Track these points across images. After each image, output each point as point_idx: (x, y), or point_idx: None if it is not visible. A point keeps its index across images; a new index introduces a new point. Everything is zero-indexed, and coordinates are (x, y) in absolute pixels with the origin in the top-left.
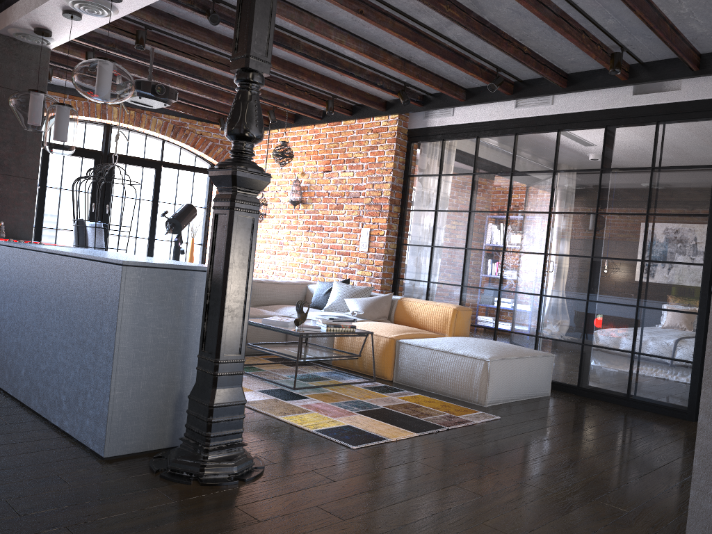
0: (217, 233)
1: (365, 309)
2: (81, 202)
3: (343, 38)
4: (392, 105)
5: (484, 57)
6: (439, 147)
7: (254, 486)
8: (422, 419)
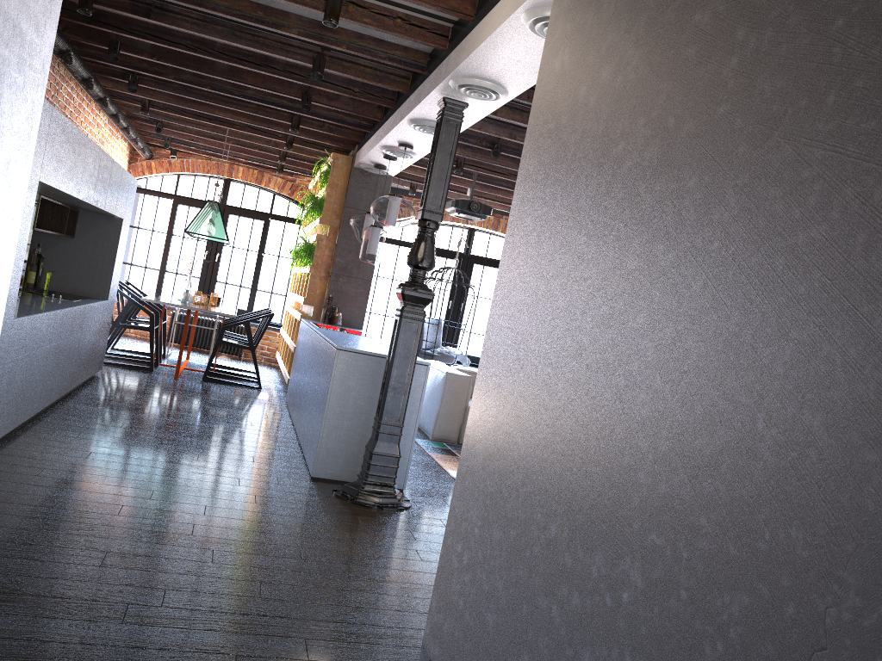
0: (394, 332)
1: None
2: None
3: None
4: None
5: None
6: None
7: (385, 512)
8: None
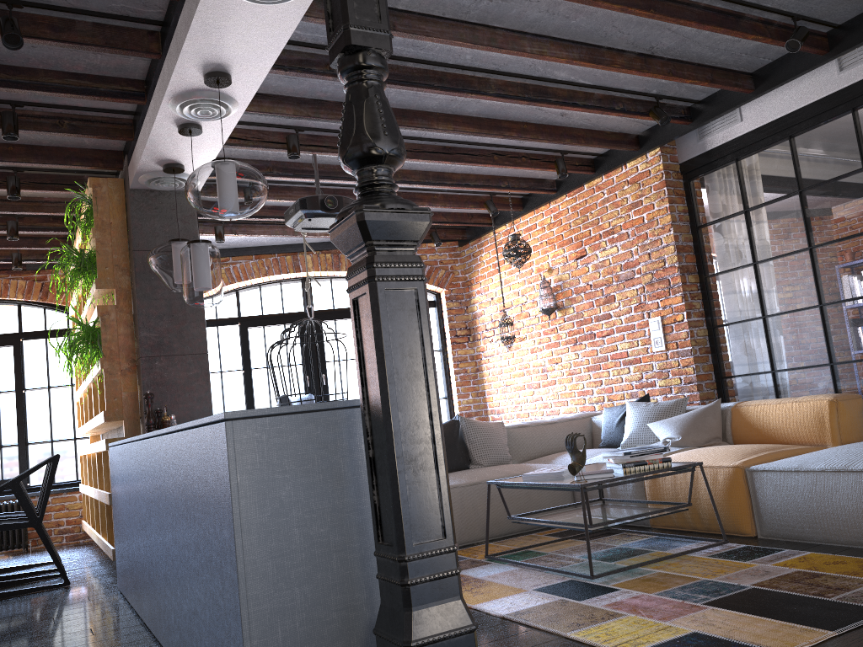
0: (361, 330)
1: (682, 431)
2: (331, 390)
3: (543, 47)
4: (647, 137)
5: (766, 4)
6: (734, 172)
7: None
8: (833, 600)
